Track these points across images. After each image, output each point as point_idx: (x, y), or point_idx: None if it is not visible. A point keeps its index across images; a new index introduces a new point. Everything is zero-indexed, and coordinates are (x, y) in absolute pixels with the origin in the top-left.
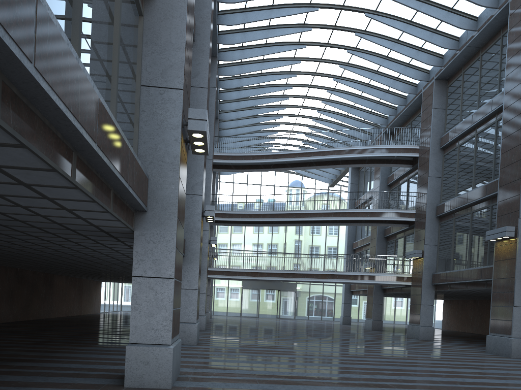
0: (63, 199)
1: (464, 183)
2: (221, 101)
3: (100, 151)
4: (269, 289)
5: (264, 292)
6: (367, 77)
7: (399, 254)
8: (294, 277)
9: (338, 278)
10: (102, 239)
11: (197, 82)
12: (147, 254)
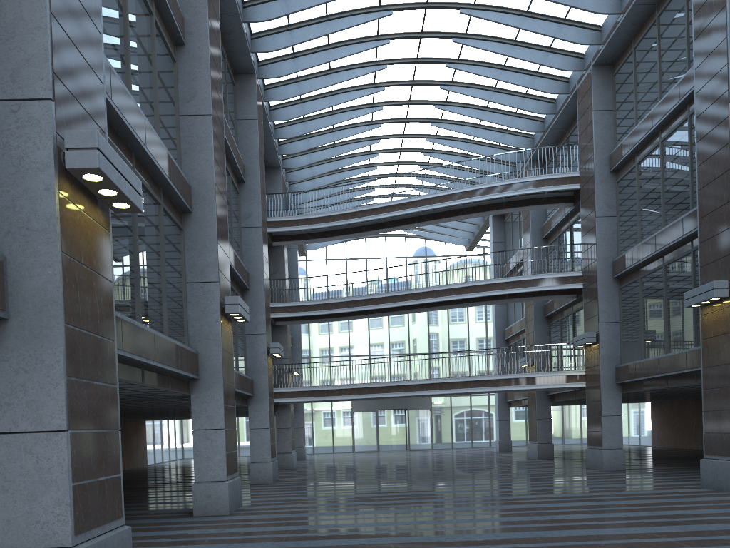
0: None
1: None
2: (281, 142)
3: None
4: (392, 409)
5: (385, 414)
6: (489, 77)
7: None
8: (408, 390)
9: (472, 386)
10: None
11: (194, 107)
12: (16, 393)
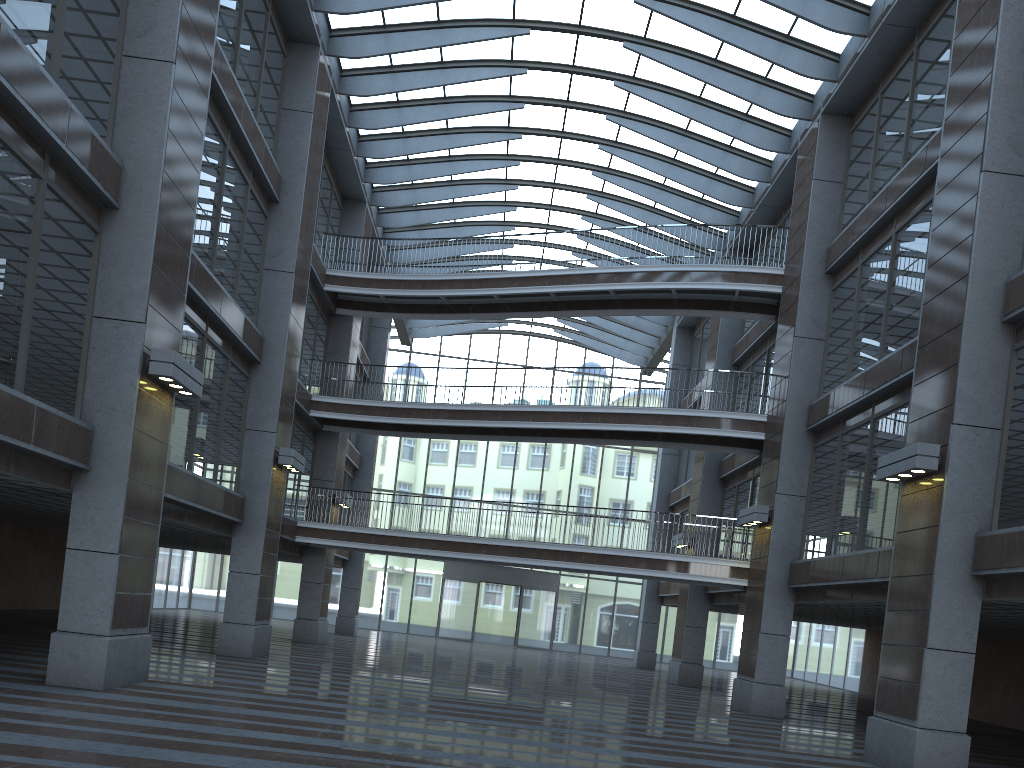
0: None
1: None
2: (370, 164)
3: None
4: (502, 584)
5: (491, 589)
6: (675, 111)
7: None
8: (492, 553)
9: (584, 560)
10: None
11: (148, 46)
12: None
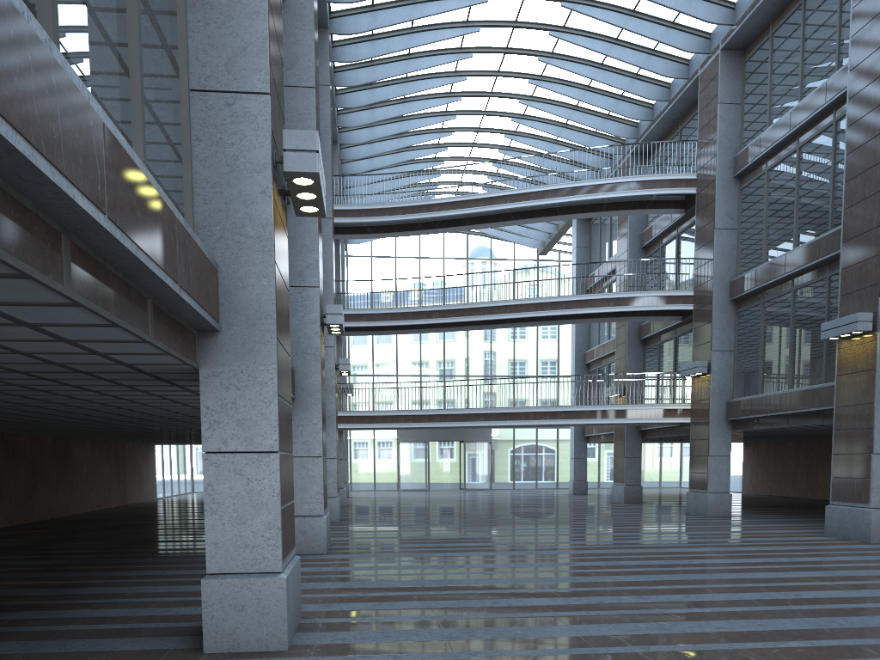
0: (56, 325)
1: (773, 235)
2: (340, 111)
3: (117, 229)
4: (445, 441)
5: (436, 446)
6: (599, 52)
7: (663, 366)
8: (488, 419)
9: (563, 417)
10: (143, 384)
11: (295, 76)
12: (226, 411)
